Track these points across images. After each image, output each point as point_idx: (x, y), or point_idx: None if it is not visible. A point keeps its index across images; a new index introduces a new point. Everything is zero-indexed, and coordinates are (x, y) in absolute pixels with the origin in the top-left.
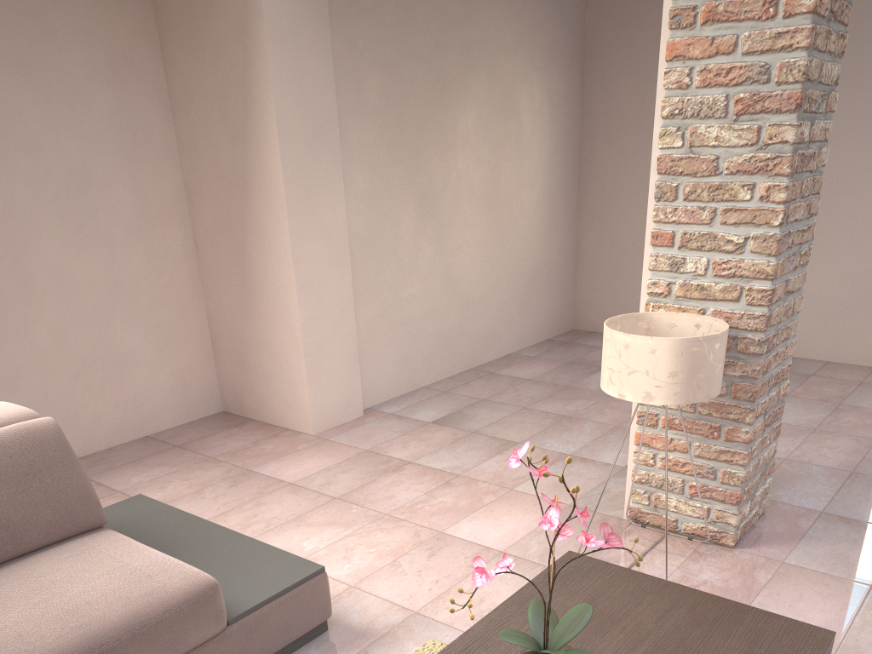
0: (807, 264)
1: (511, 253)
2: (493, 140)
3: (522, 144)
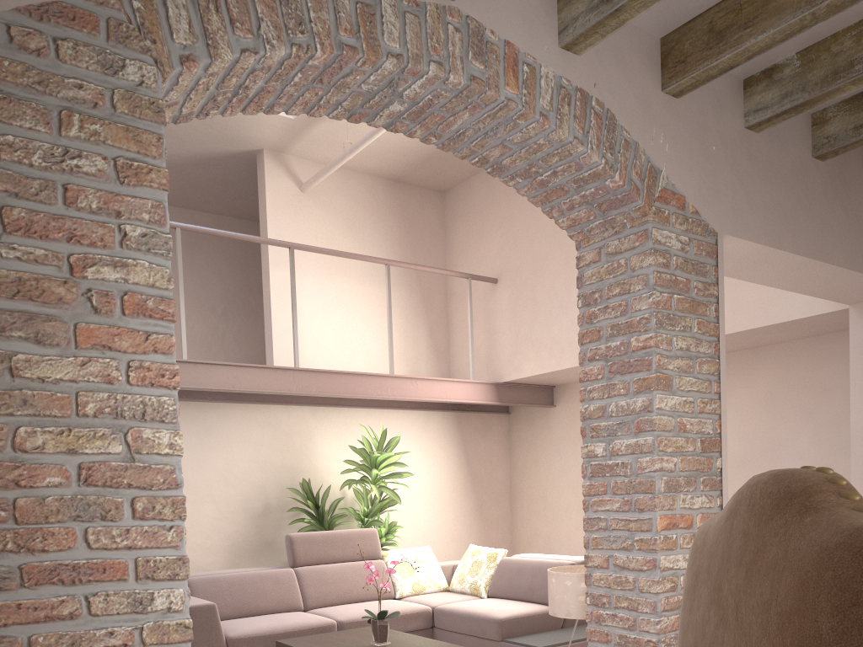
0: (657, 552)
1: None
2: None
3: None
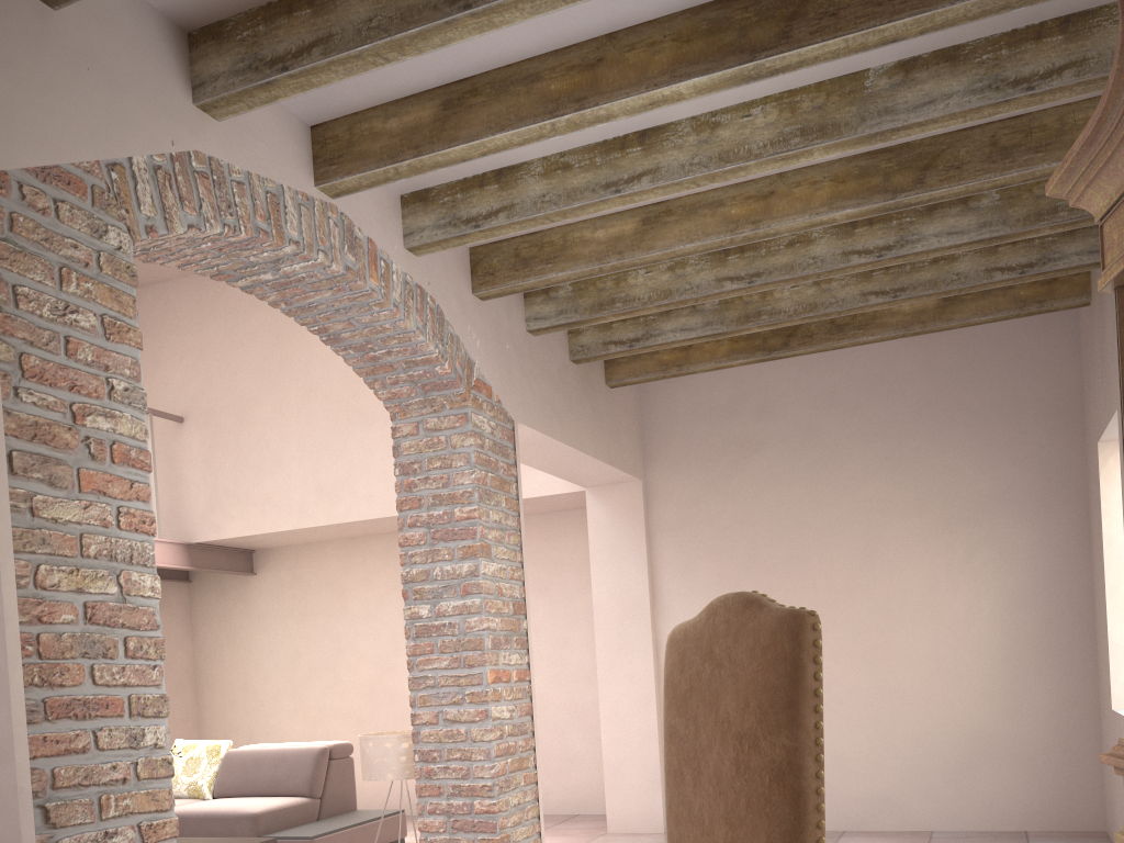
0: (489, 703)
1: (925, 714)
2: (882, 599)
3: (941, 599)
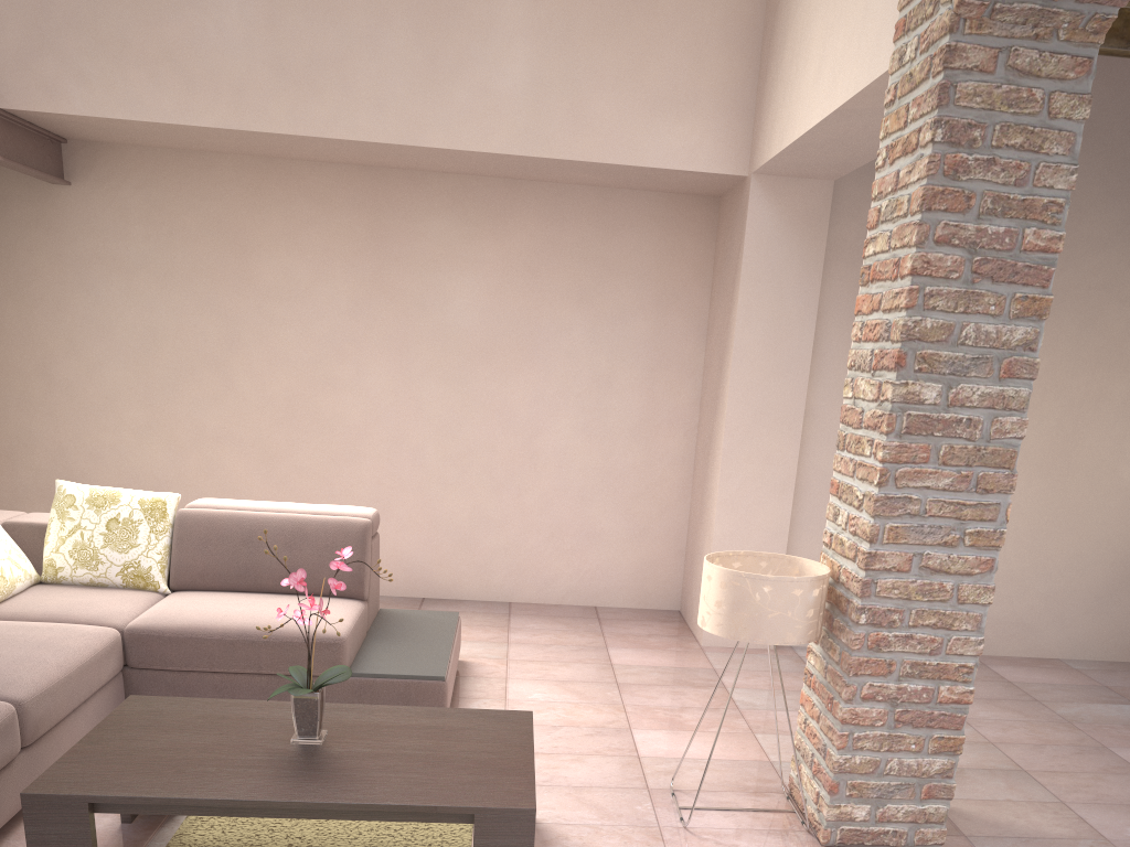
0: (999, 550)
1: (1083, 535)
2: (1076, 398)
3: None
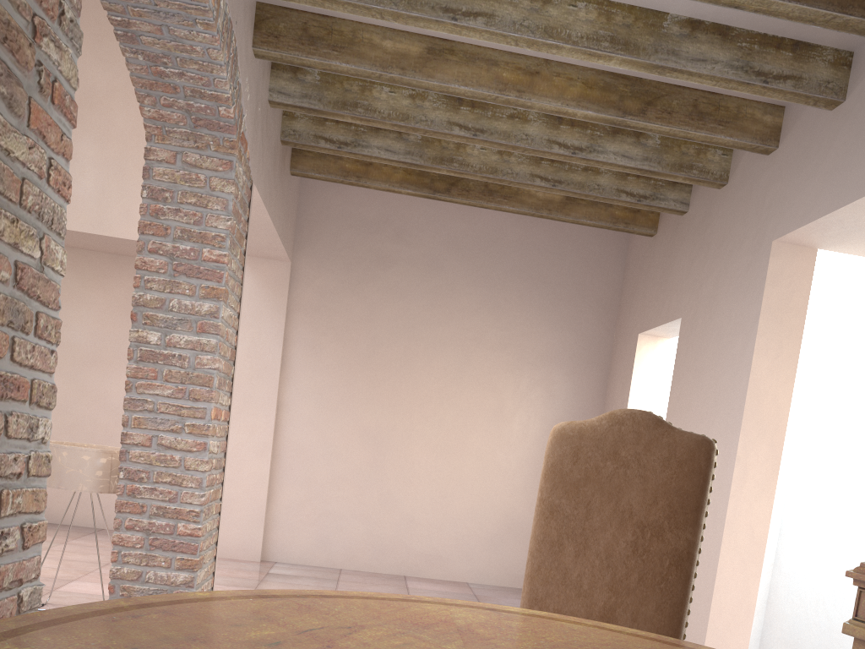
0: (209, 437)
1: (477, 498)
2: (463, 407)
3: (504, 417)
